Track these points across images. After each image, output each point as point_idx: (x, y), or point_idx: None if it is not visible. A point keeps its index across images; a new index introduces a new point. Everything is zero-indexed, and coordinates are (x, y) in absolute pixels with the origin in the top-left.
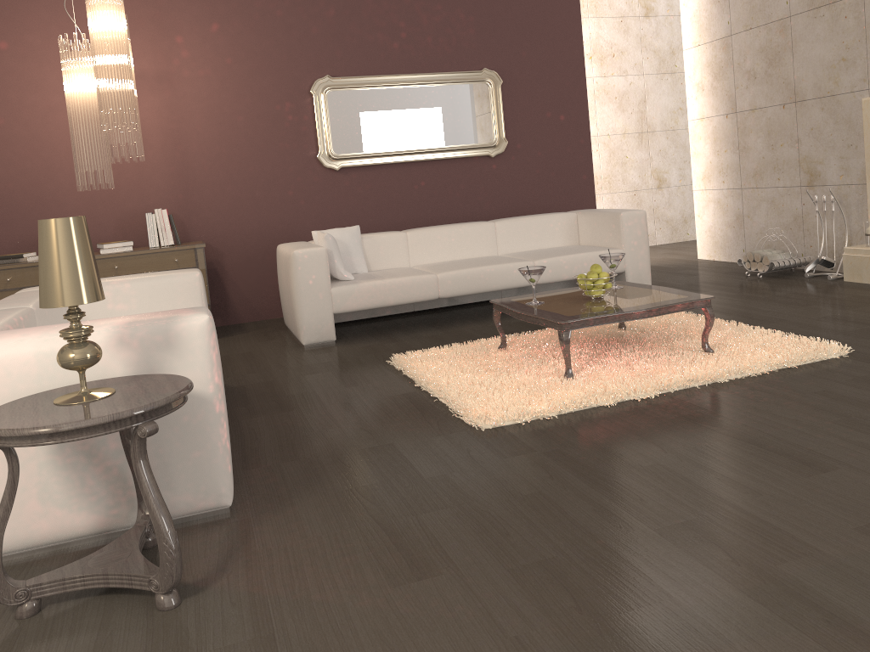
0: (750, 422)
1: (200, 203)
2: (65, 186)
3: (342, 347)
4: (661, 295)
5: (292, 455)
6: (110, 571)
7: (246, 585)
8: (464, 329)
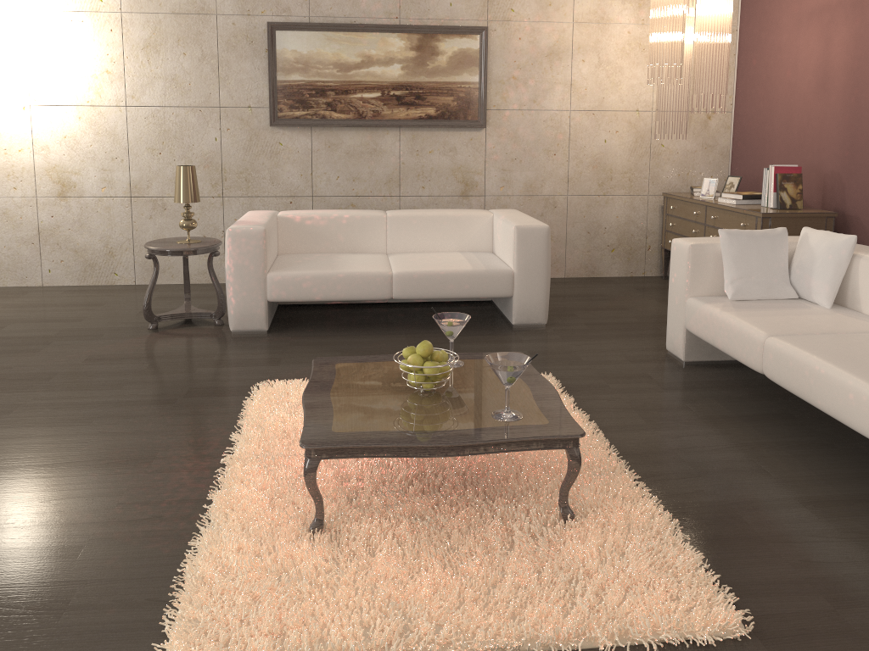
0: (85, 480)
1: (860, 165)
2: (776, 128)
3: (652, 366)
4: (374, 421)
5: (300, 344)
6: (172, 310)
7: (144, 337)
8: (719, 428)
